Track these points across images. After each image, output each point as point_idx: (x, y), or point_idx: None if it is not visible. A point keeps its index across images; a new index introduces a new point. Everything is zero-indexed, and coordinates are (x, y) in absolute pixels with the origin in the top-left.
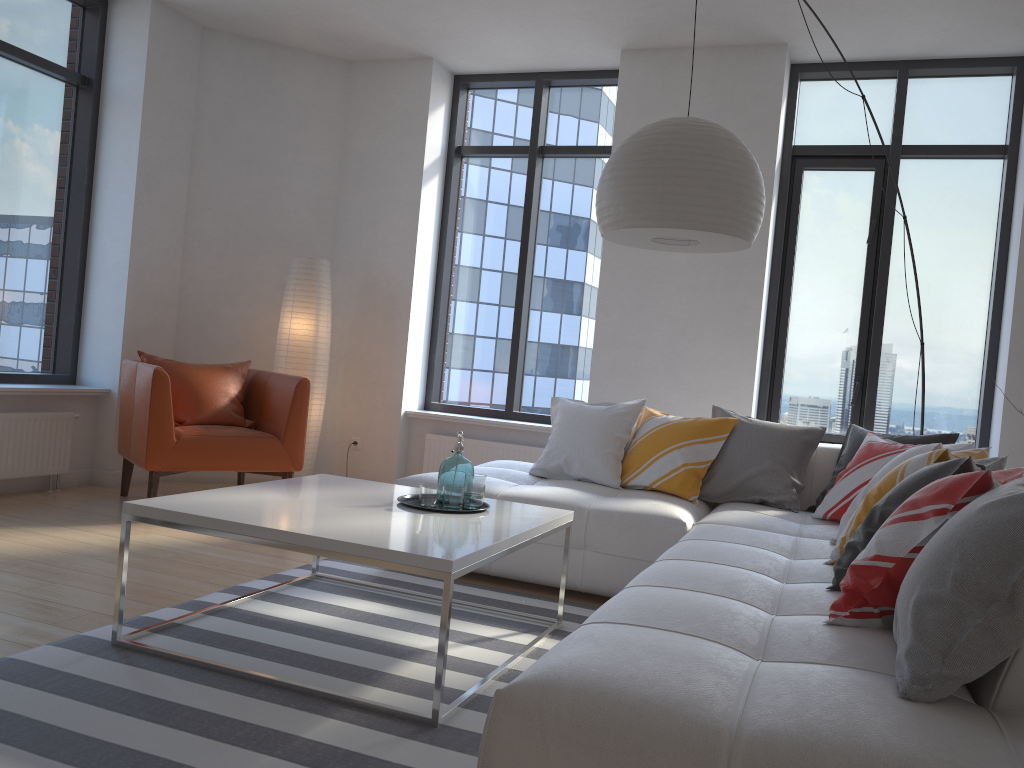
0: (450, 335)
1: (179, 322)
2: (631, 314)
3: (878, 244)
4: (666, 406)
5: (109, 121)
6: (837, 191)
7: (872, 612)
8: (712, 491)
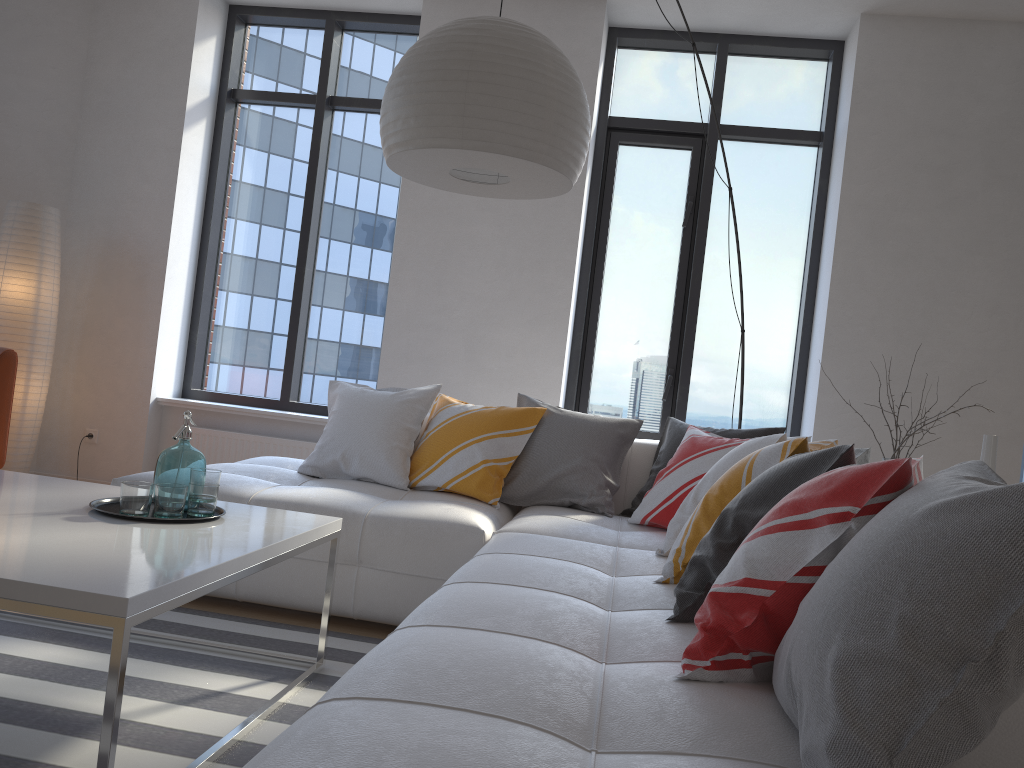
0: (217, 310)
1: None
2: (429, 291)
3: (693, 228)
4: (466, 397)
5: None
6: (653, 169)
7: (741, 660)
8: (516, 493)
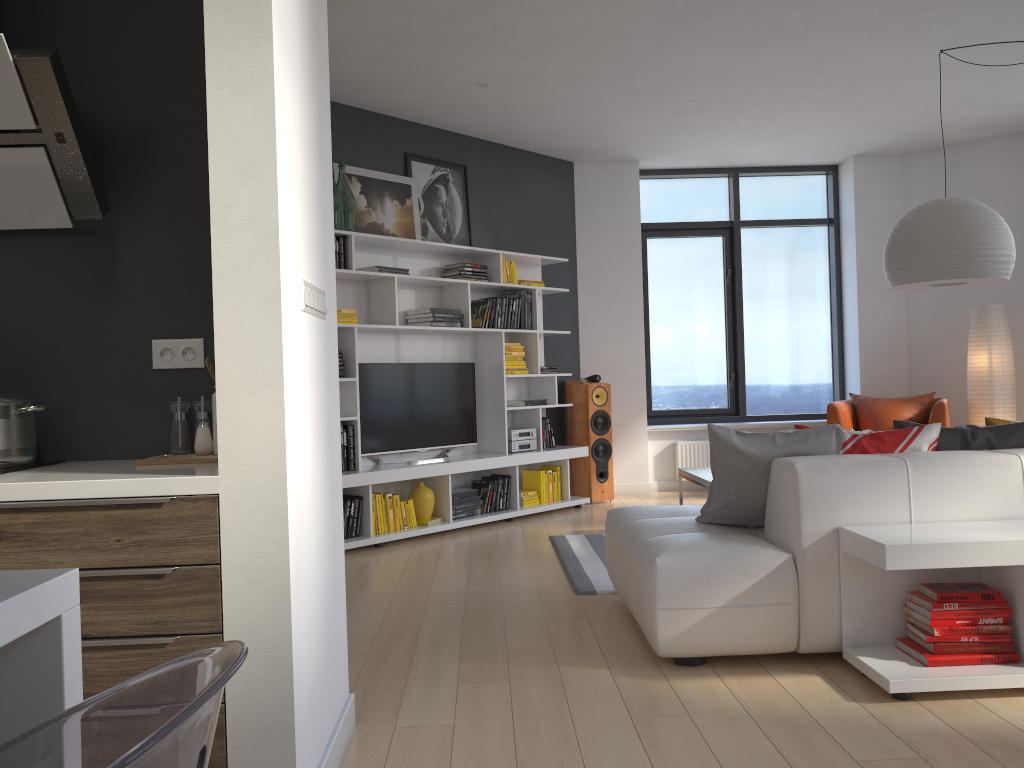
0: None
1: (910, 368)
2: None
3: None
4: None
5: (843, 242)
6: None
7: None
8: None
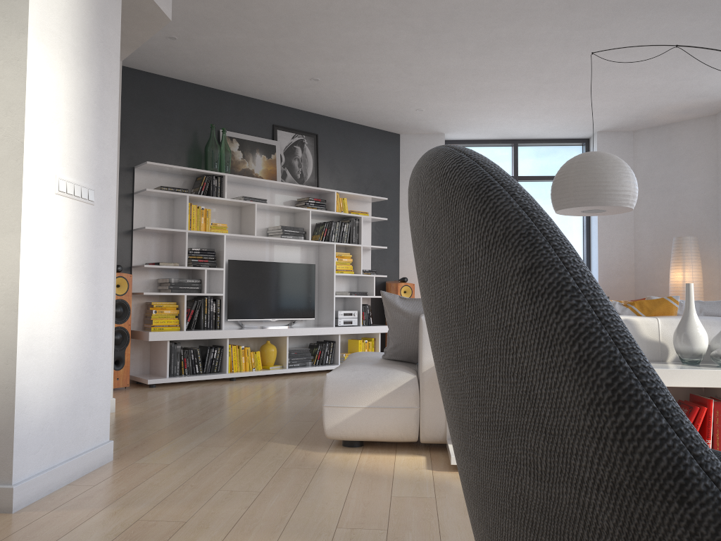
0: None
1: (635, 282)
2: None
3: None
4: None
5: None
6: None
7: None
8: None
